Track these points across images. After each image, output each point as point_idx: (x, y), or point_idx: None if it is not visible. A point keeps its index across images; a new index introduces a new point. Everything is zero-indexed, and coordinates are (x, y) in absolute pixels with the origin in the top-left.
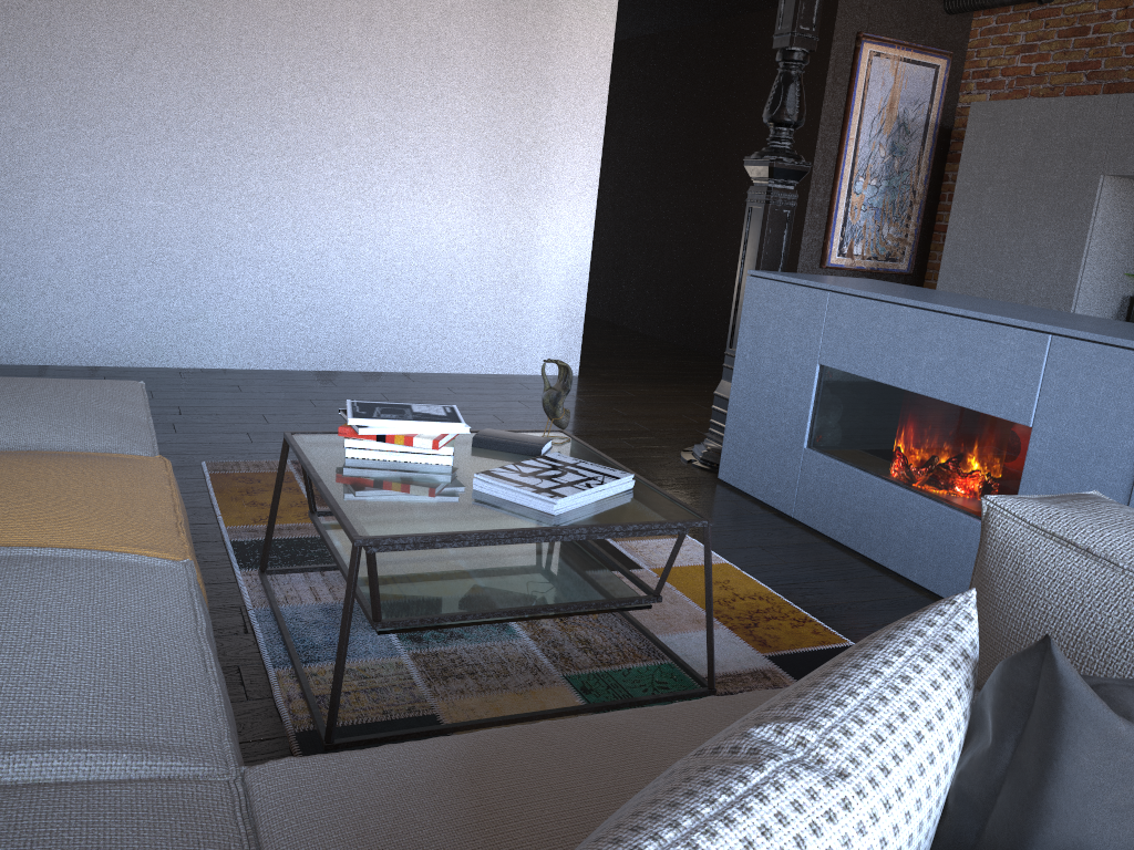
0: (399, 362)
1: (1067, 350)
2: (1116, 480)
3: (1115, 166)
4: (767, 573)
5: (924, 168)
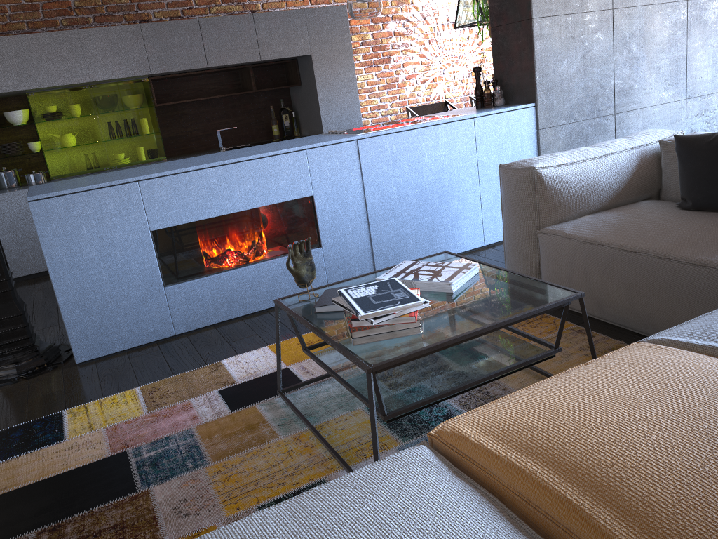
0: None
1: (315, 154)
2: (357, 197)
3: None
4: None
5: None
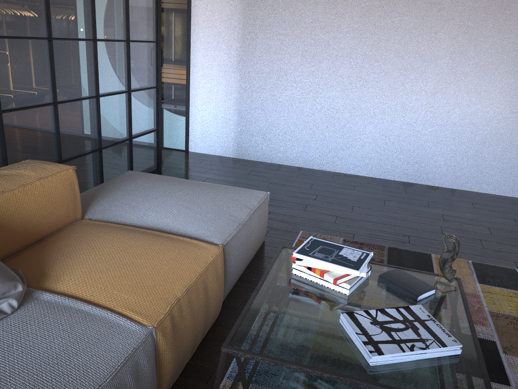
0: (450, 182)
1: None
2: None
3: None
4: None
5: None
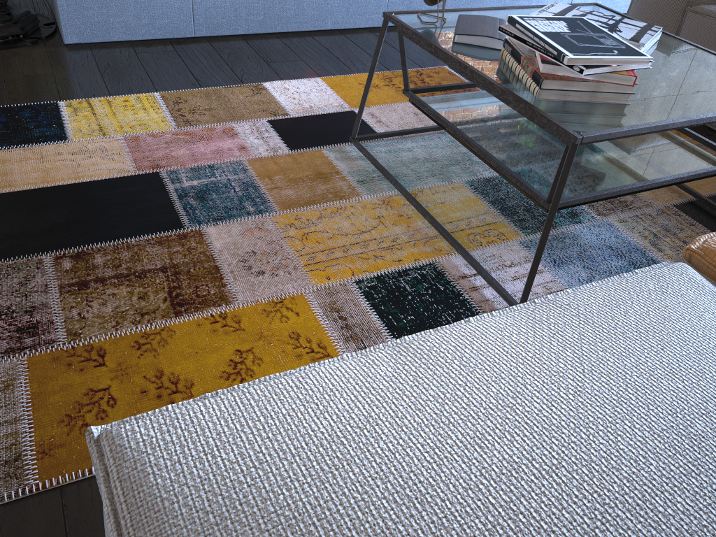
0: None
1: None
2: None
3: None
4: (330, 70)
5: None
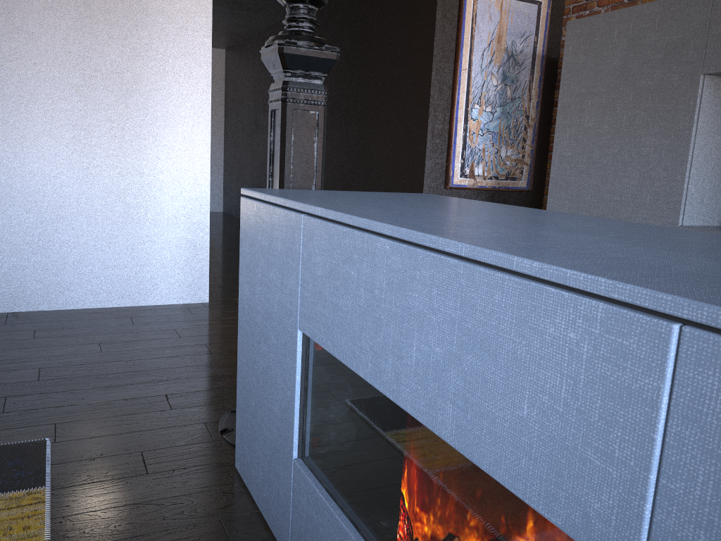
0: (4, 302)
1: None
2: None
3: (716, 63)
4: None
5: (535, 95)
